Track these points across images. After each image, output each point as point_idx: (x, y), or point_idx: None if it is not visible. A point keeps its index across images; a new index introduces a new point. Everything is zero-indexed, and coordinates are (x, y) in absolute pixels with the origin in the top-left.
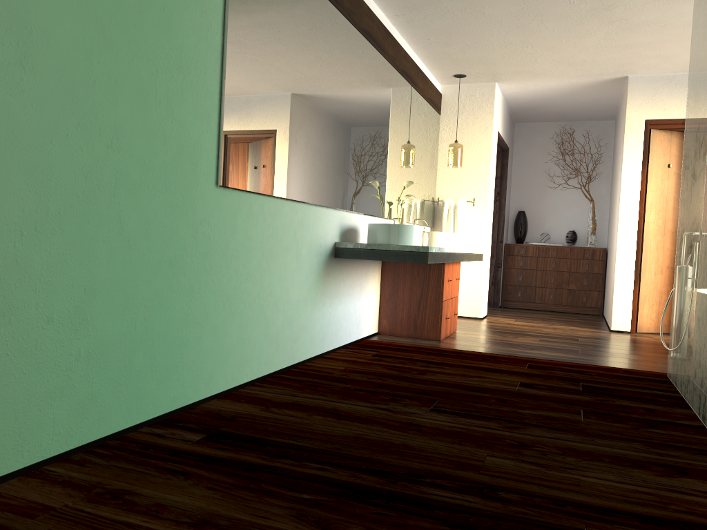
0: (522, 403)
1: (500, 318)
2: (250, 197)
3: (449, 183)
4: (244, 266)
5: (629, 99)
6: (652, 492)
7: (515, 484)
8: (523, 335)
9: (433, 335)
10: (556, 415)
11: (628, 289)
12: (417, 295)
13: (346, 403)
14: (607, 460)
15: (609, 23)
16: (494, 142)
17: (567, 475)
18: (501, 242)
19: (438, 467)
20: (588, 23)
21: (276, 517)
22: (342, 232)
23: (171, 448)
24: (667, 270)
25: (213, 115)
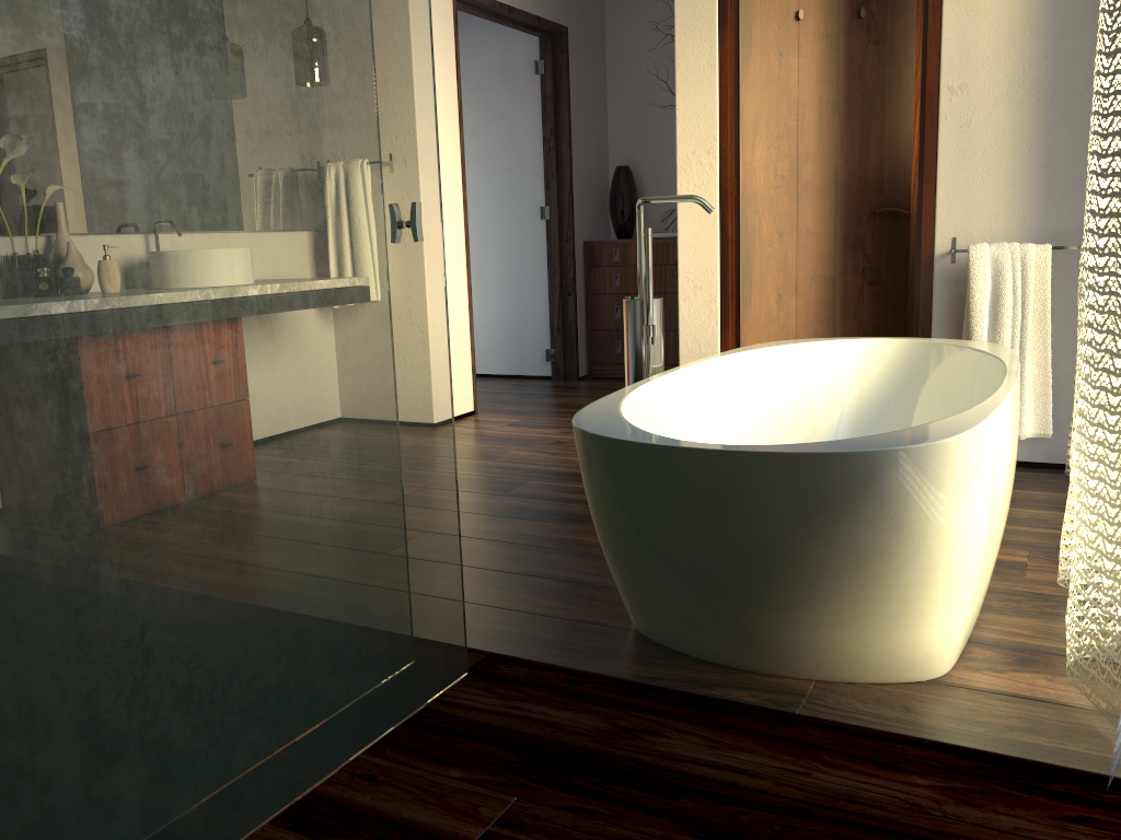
0: None
1: (495, 417)
2: None
3: None
4: None
5: None
6: None
7: None
8: None
9: None
10: None
11: (710, 341)
12: None
13: None
14: None
15: None
16: None
17: None
18: (569, 240)
19: None
20: None
21: None
22: None
23: None
24: (814, 286)
25: None
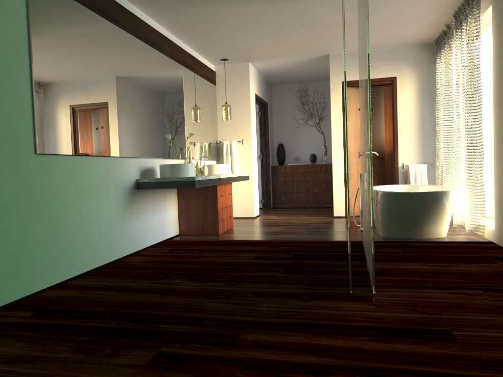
0: (248, 269)
1: (267, 216)
2: (63, 158)
3: (225, 130)
4: (63, 203)
5: (331, 68)
6: (292, 310)
7: (215, 316)
8: (276, 225)
9: (214, 232)
10: (264, 274)
11: (341, 189)
12: (201, 207)
13: (136, 282)
14: (278, 296)
15: (304, 24)
16: (252, 101)
17: (249, 307)
18: (268, 165)
19: (175, 312)
20: (291, 25)
21: (62, 351)
22: (142, 172)
23: (9, 322)
24: None
25: (28, 109)
